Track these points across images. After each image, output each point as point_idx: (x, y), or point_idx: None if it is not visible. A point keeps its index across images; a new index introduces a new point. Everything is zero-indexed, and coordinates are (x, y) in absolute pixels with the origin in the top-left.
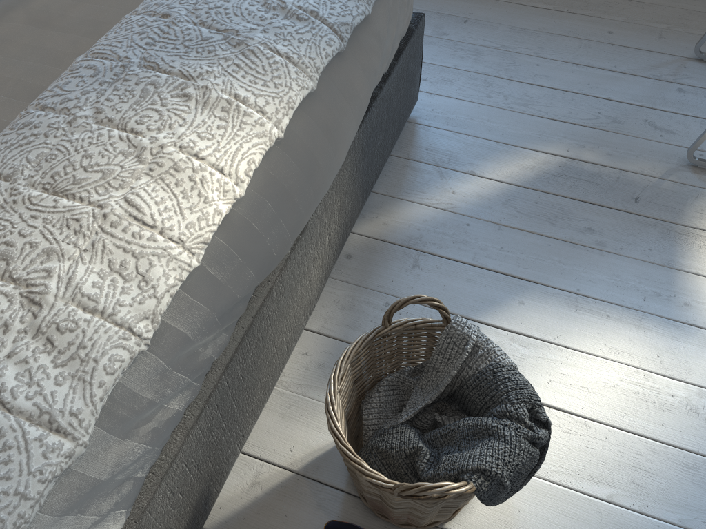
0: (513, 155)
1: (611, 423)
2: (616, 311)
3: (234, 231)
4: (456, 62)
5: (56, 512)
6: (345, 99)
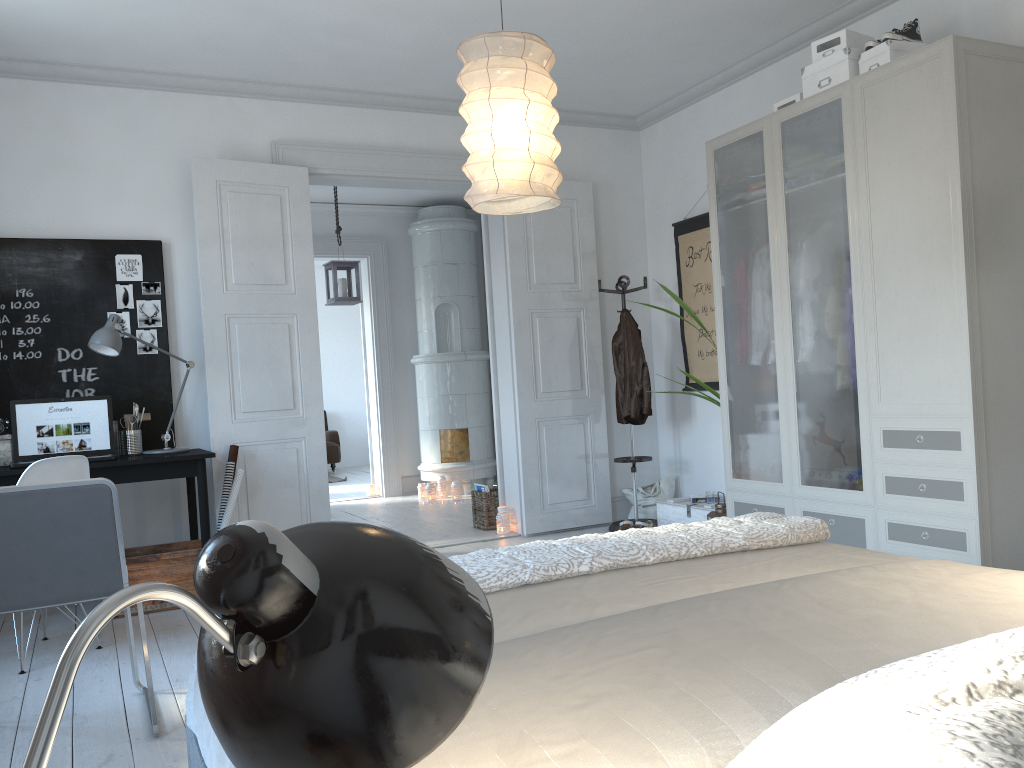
0: None
1: None
2: None
3: None
4: None
5: None
6: None
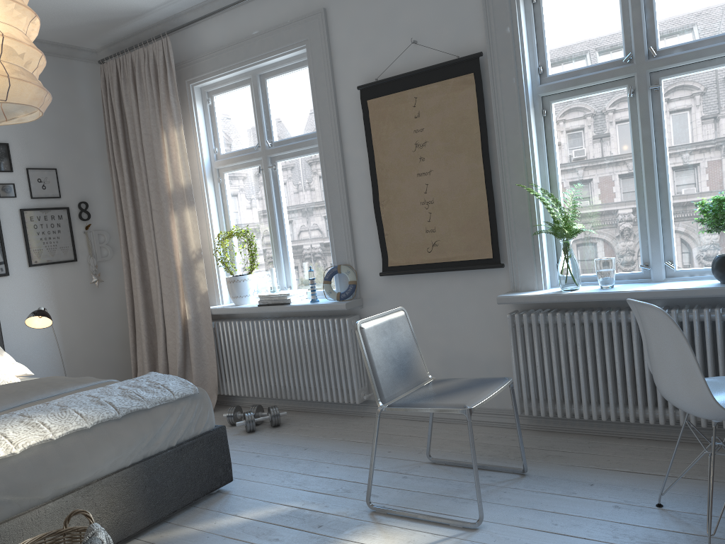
0: (268, 506)
1: None
2: None
3: (5, 466)
4: (280, 466)
5: None
6: (110, 437)
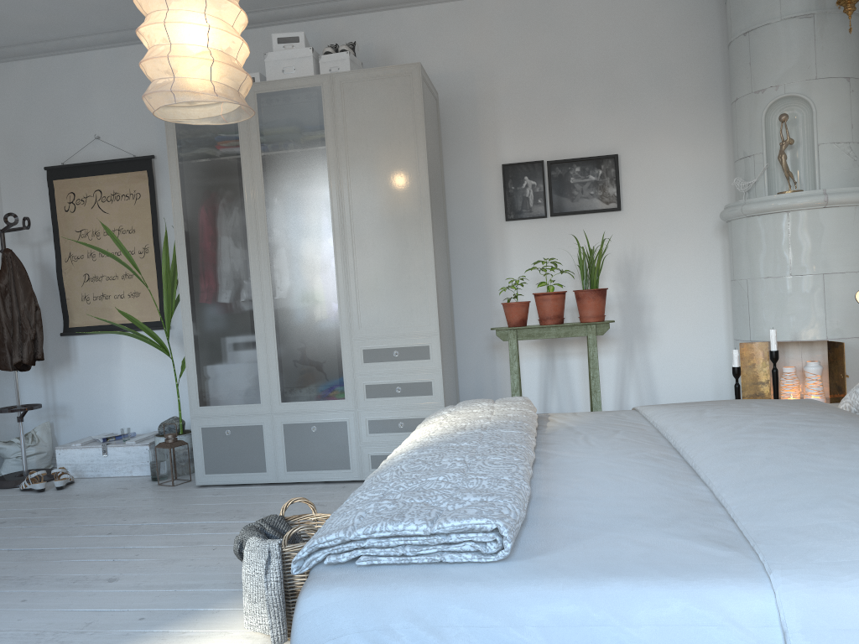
0: None
1: None
2: None
3: None
4: None
5: None
6: None
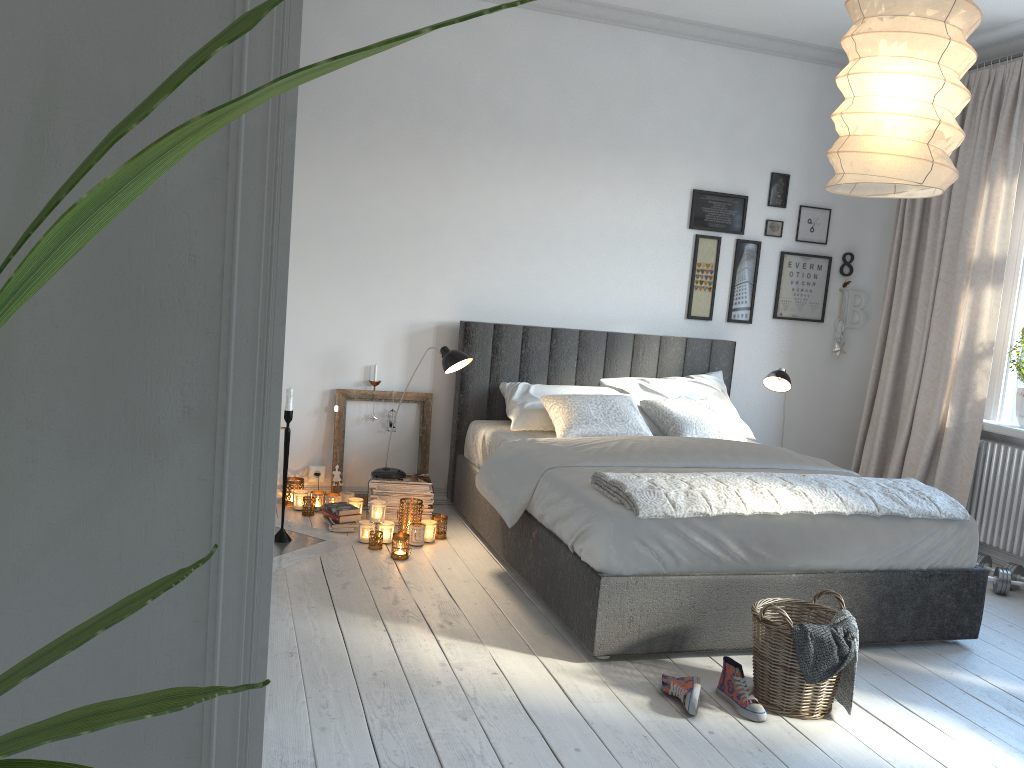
0: (1023, 685)
1: (928, 753)
2: (999, 742)
3: (768, 522)
4: None
5: (656, 524)
6: (864, 532)
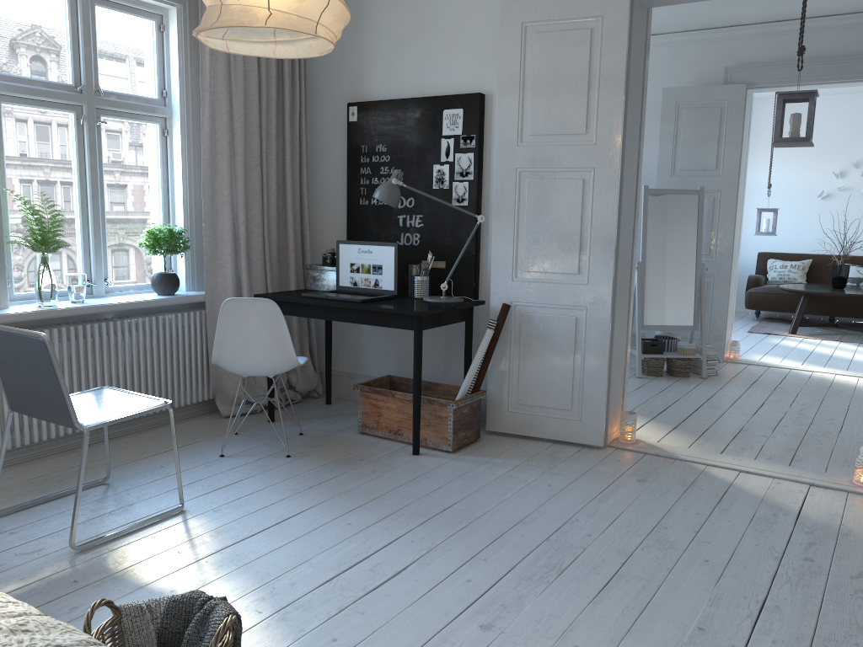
0: None
1: None
2: None
3: None
4: None
5: None
6: None
